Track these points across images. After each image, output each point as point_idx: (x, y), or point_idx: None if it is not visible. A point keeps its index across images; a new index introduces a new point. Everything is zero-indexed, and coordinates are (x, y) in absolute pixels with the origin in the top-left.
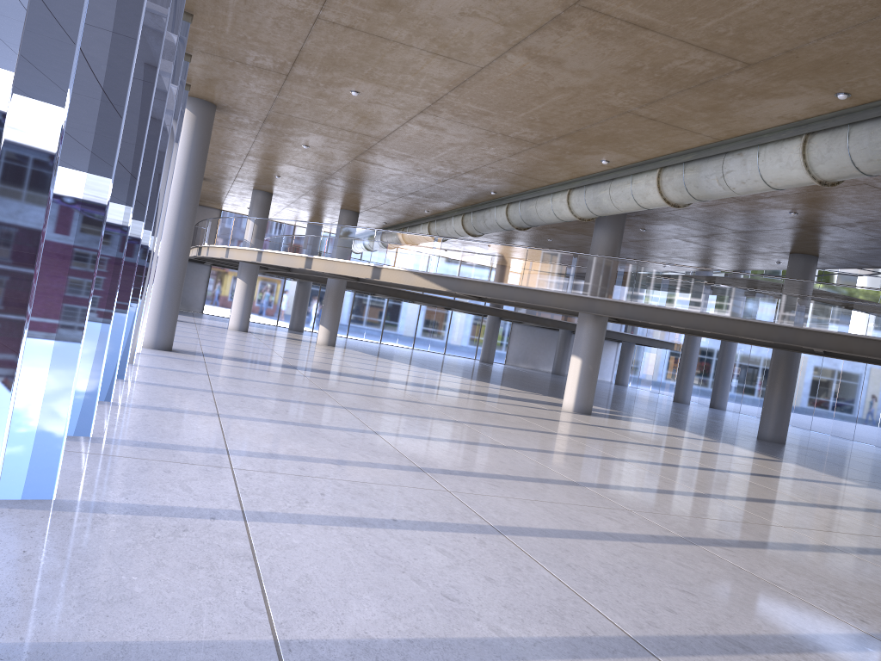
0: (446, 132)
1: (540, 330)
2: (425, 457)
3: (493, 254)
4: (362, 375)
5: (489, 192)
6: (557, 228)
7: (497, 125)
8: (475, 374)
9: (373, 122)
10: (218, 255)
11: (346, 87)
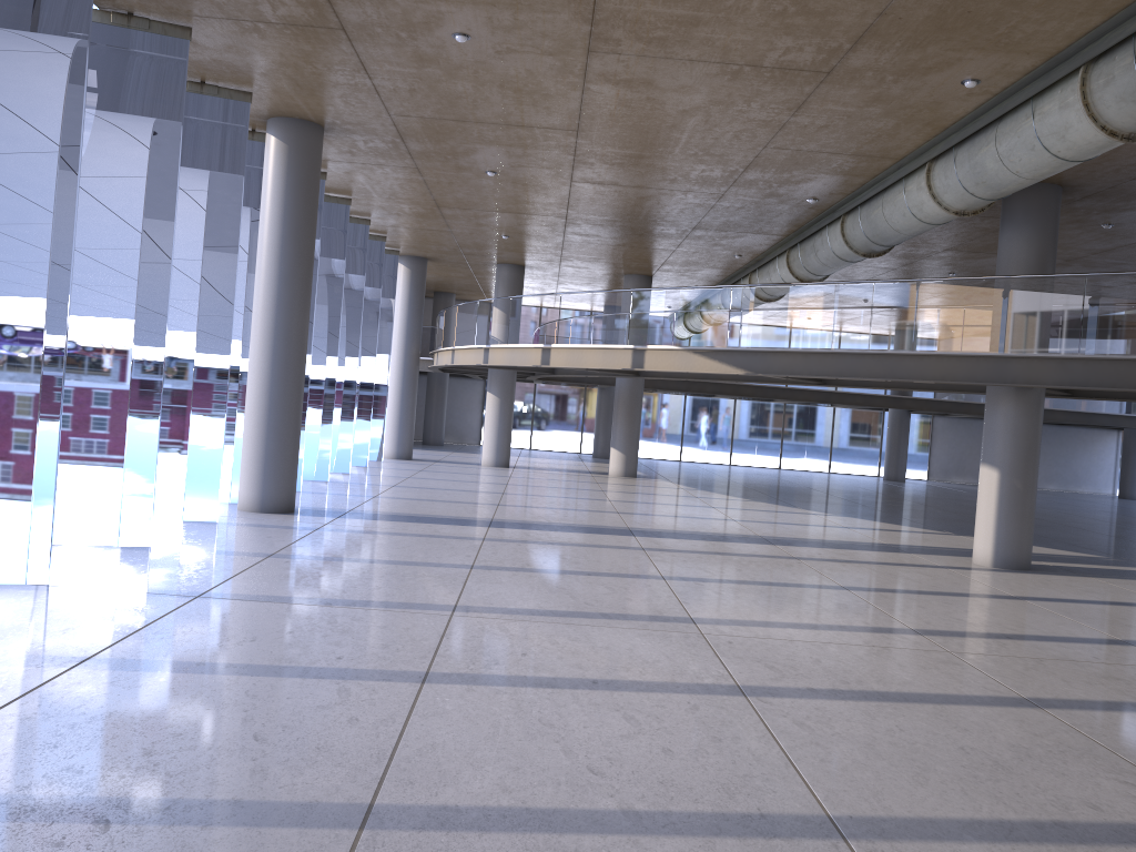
0: (659, 89)
1: (981, 422)
2: (449, 757)
3: (816, 302)
4: (610, 527)
5: (807, 200)
6: (953, 250)
7: (729, 44)
8: (849, 504)
9: (539, 97)
10: (444, 361)
11: (440, 28)
